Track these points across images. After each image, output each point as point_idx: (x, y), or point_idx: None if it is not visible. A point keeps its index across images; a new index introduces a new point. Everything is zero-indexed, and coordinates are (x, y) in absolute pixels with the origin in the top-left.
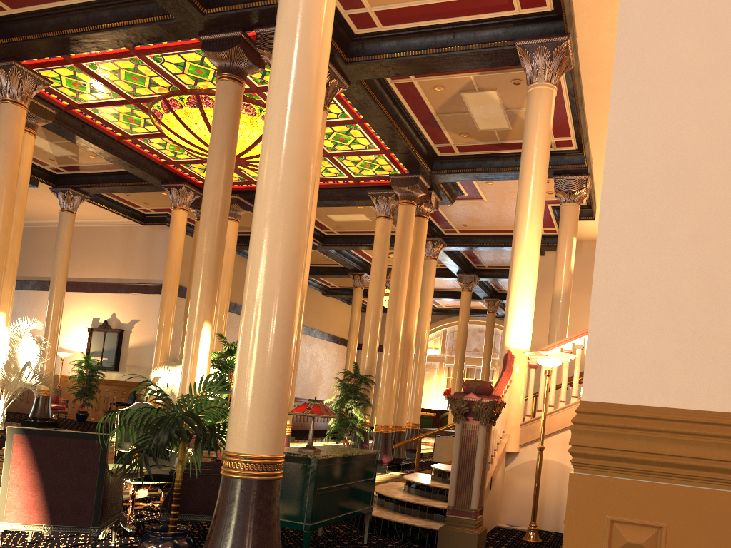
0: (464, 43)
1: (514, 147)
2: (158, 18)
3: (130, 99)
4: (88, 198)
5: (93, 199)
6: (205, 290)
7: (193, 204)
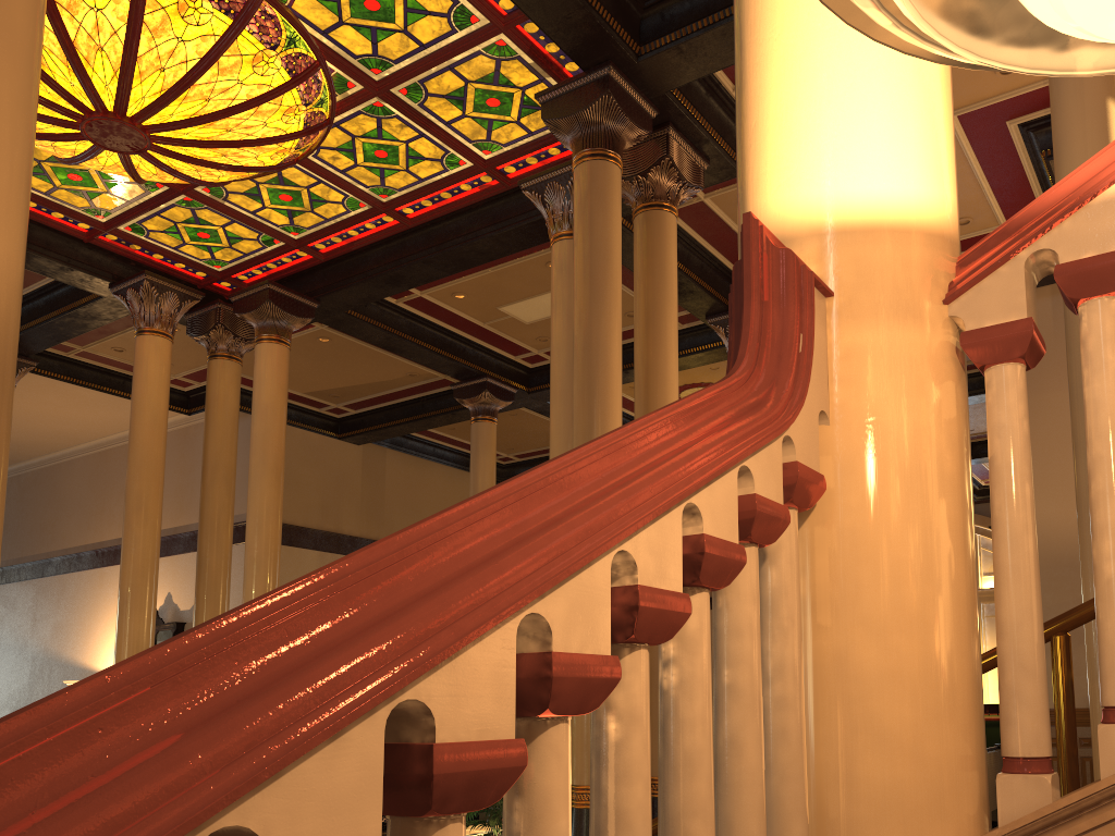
0: None
1: None
2: None
3: None
4: (33, 364)
5: (61, 371)
6: None
7: (196, 326)
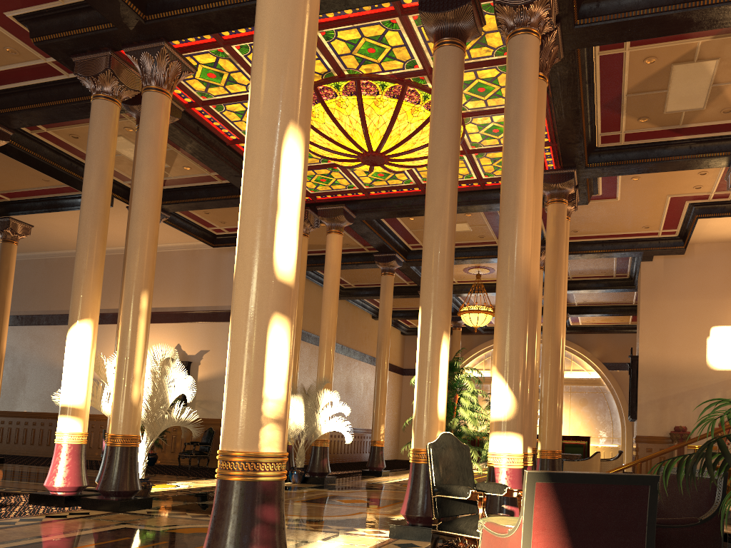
0: None
1: (692, 132)
2: None
3: None
4: (168, 216)
5: (168, 219)
6: (442, 295)
7: None
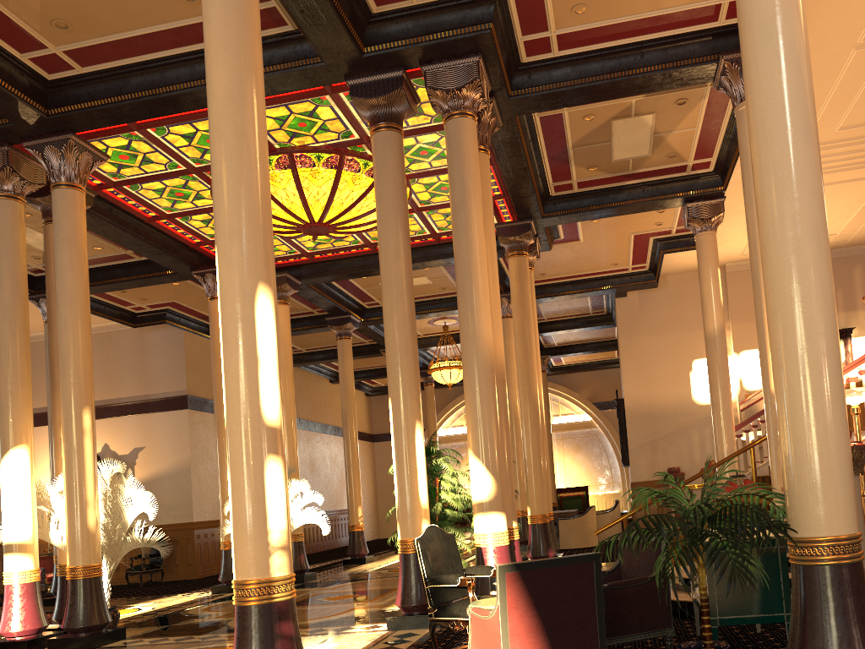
0: (655, 62)
1: (643, 176)
2: (297, 63)
3: (192, 168)
4: None
5: None
6: (410, 384)
7: None
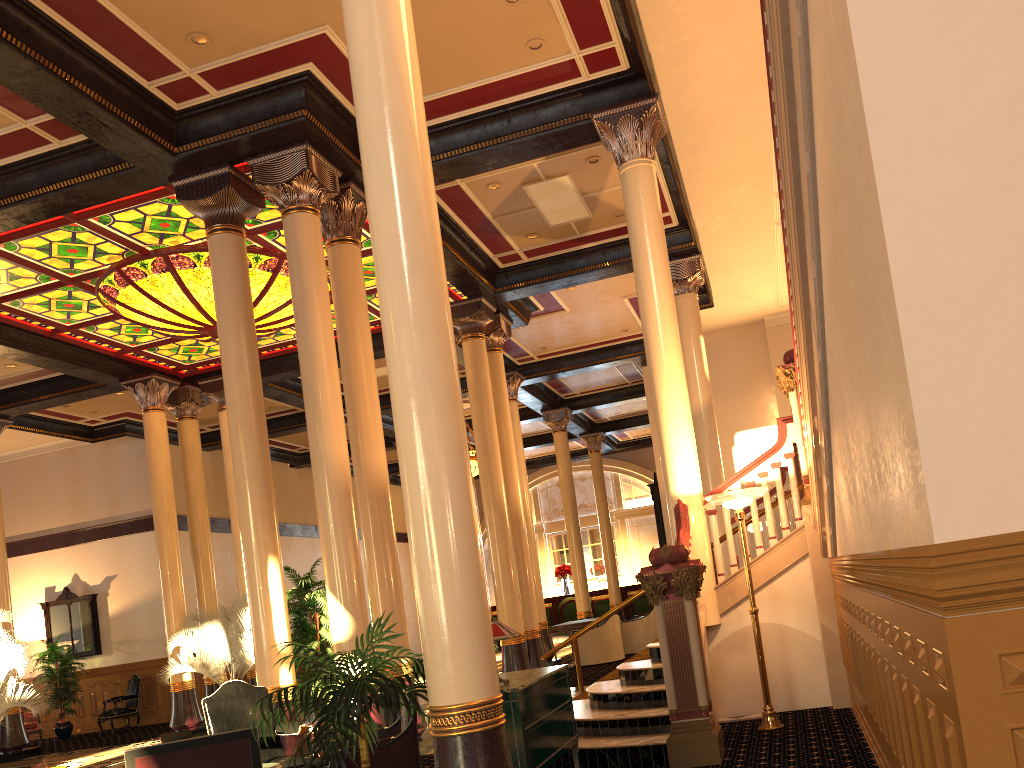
0: (524, 127)
1: (598, 238)
2: (109, 170)
3: (66, 279)
4: (11, 422)
5: (15, 423)
6: (260, 514)
7: (168, 399)
